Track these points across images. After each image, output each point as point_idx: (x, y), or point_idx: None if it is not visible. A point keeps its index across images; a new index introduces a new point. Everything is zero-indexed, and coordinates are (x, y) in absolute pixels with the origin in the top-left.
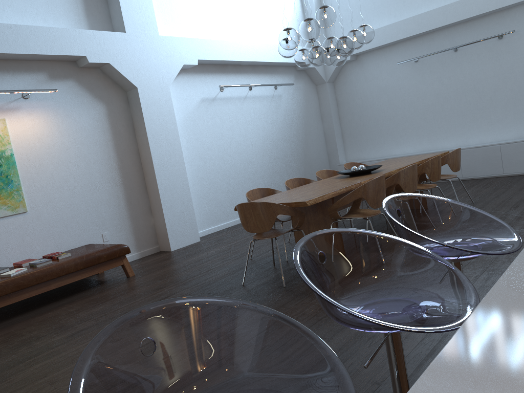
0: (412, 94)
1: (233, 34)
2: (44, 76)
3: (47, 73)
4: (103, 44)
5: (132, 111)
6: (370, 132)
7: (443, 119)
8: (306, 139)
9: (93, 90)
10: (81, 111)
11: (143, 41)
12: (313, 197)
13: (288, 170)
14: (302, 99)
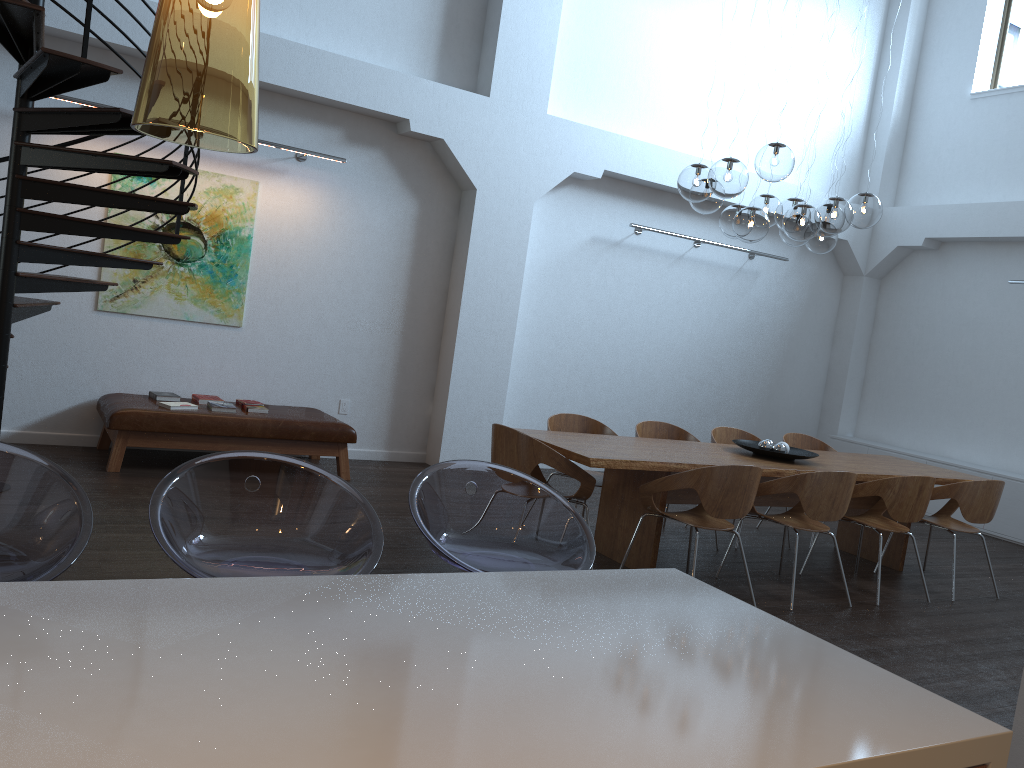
0: (1023, 352)
1: (697, 140)
2: (338, 134)
3: (345, 131)
4: (443, 107)
5: (460, 224)
6: (916, 396)
7: None
8: (783, 368)
9: (408, 175)
10: (376, 202)
11: (514, 118)
12: (612, 458)
13: (722, 412)
14: (801, 292)
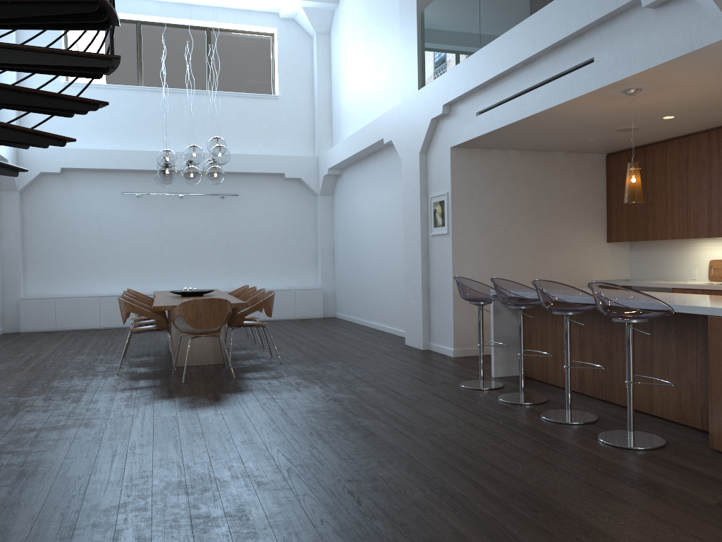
0: (129, 230)
1: None
2: None
3: None
4: None
5: None
6: (67, 263)
7: (161, 261)
8: None
9: None
10: None
11: None
12: (241, 301)
13: None
14: None
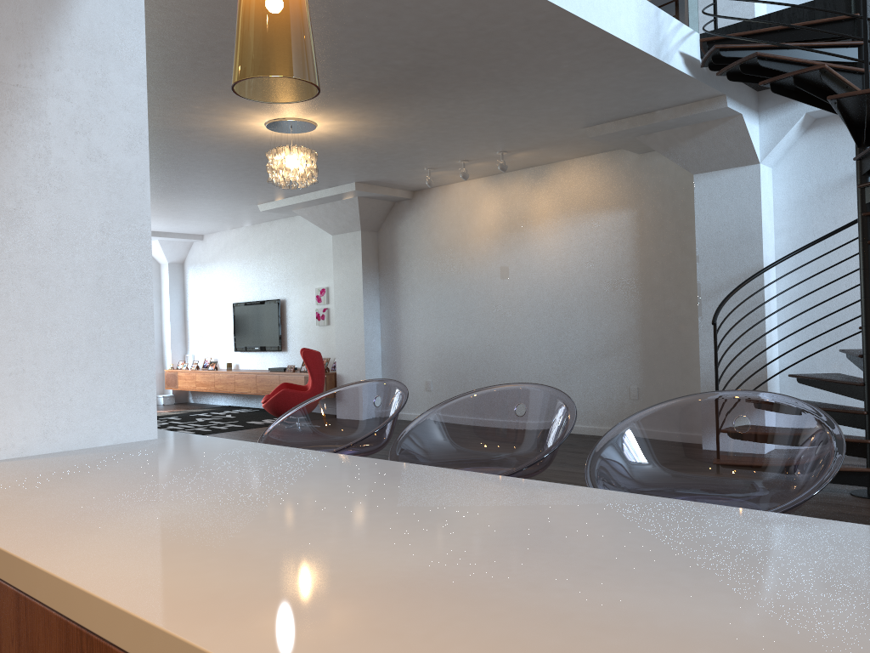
0: None
1: None
2: None
3: None
4: None
5: None
6: None
7: None
8: None
9: None
10: None
11: None
12: None
13: None
14: None
